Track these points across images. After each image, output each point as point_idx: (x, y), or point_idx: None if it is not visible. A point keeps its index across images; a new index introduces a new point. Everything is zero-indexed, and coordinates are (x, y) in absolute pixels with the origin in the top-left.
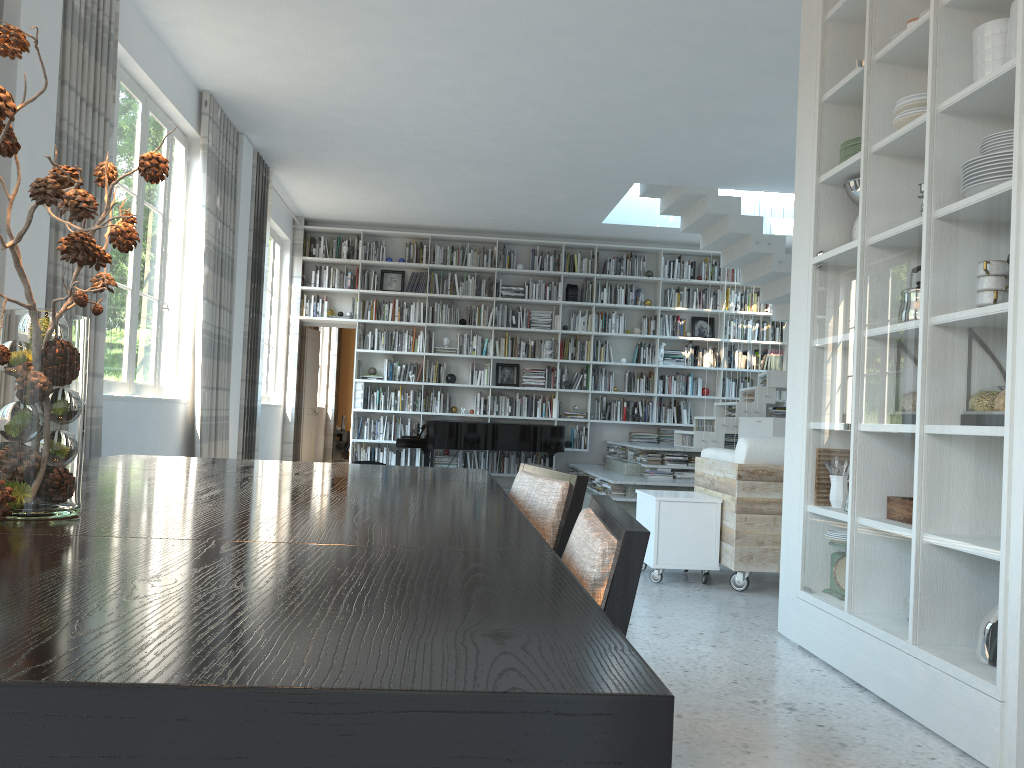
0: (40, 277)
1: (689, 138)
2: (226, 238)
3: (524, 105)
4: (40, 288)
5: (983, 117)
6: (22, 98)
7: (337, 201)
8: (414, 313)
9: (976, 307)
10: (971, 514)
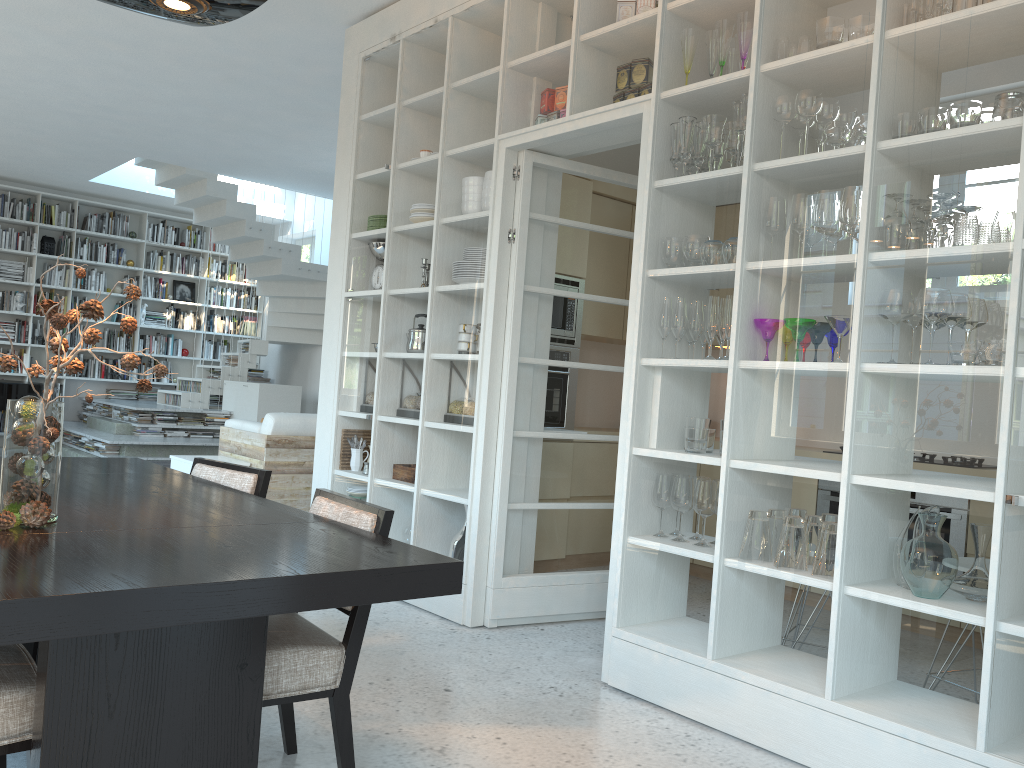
0: None
1: (205, 135)
2: None
3: (48, 79)
4: None
5: (469, 239)
6: None
7: None
8: None
9: (460, 354)
10: (452, 477)
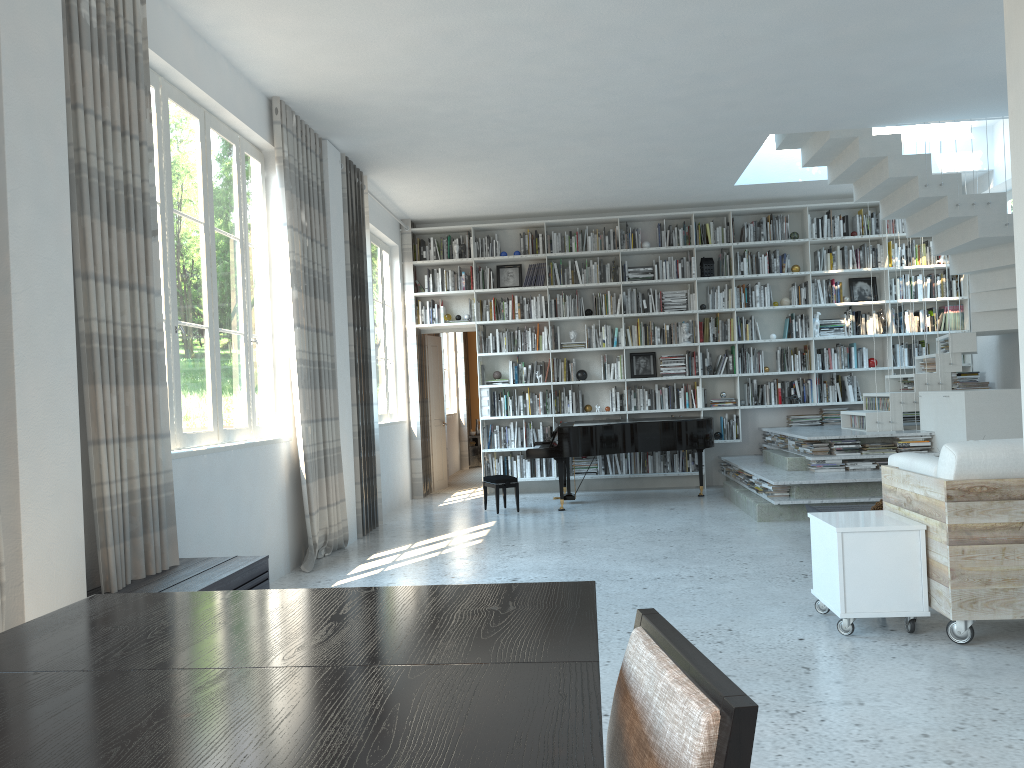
0: (66, 338)
1: (833, 71)
2: (317, 255)
3: (629, 60)
4: (68, 350)
5: None
6: (14, 130)
7: (440, 198)
8: (535, 308)
9: None
10: None
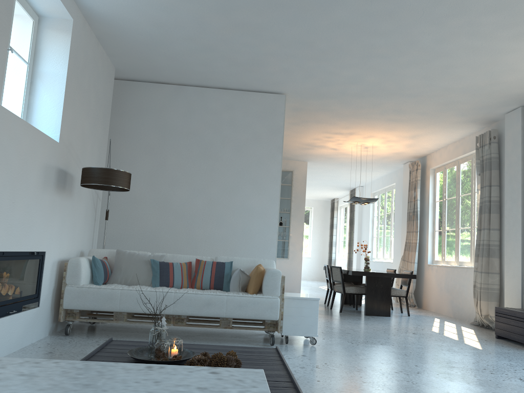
0: (518, 233)
1: None
2: None
3: None
4: (518, 236)
5: None
6: (506, 185)
7: None
8: None
9: None
10: None
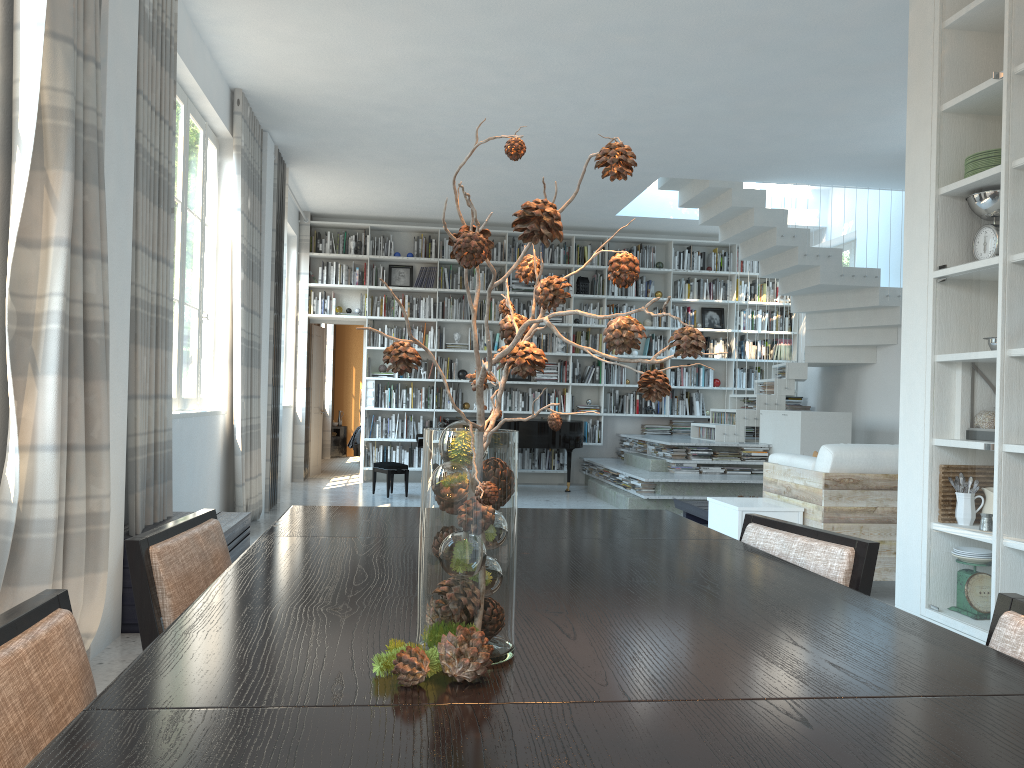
0: (125, 300)
1: (727, 134)
2: (255, 240)
3: (568, 102)
4: (126, 312)
5: None
6: (110, 112)
7: (348, 196)
8: (424, 309)
9: None
10: None
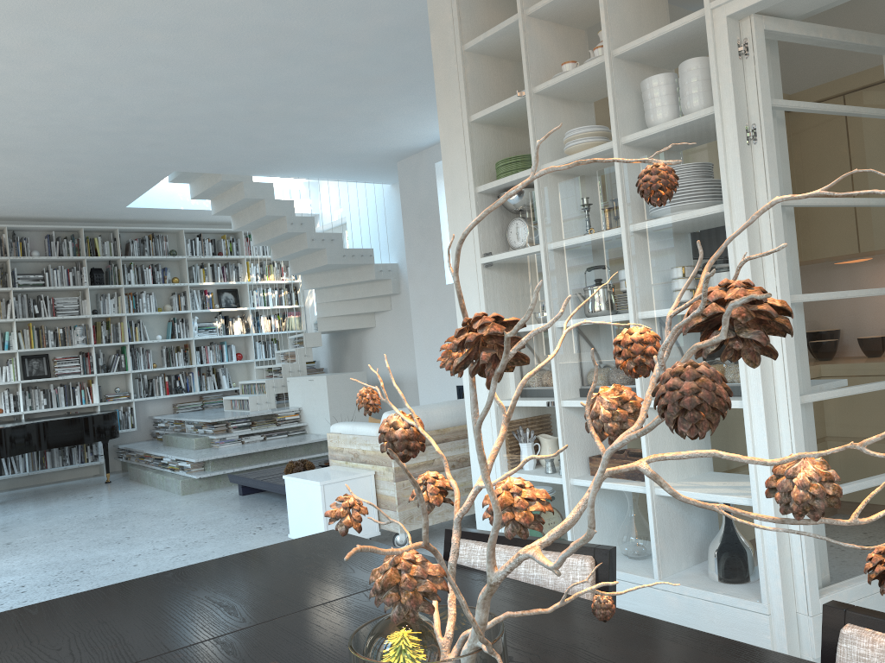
0: None
1: (243, 132)
2: None
3: (82, 95)
4: None
5: (679, 153)
6: None
7: None
8: None
9: None
10: (711, 471)
